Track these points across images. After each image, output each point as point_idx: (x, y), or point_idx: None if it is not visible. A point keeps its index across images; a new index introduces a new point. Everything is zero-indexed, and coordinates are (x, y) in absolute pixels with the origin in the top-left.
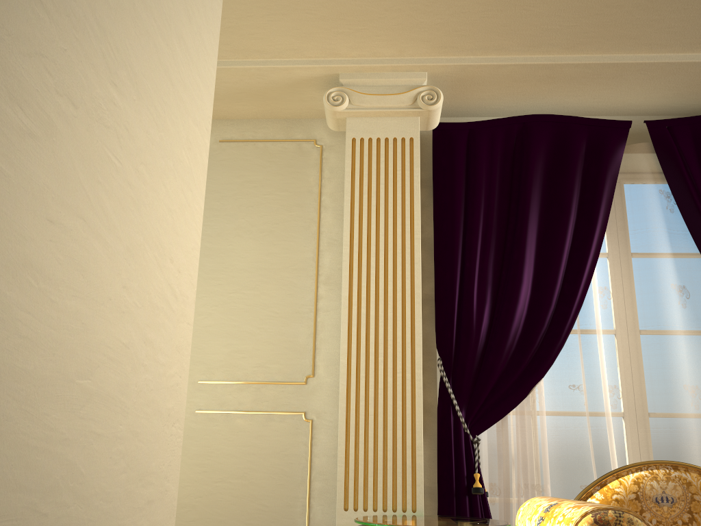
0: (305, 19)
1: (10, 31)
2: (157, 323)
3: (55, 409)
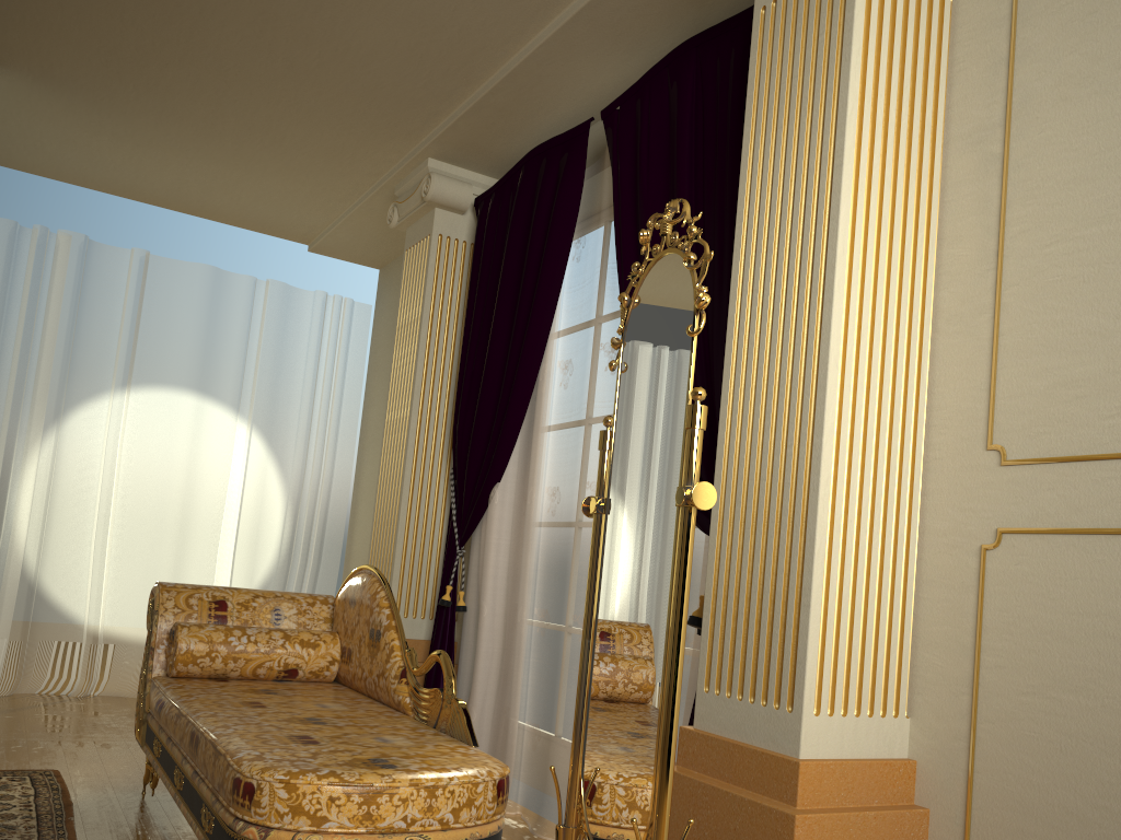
0: (322, 167)
1: None
2: None
3: None
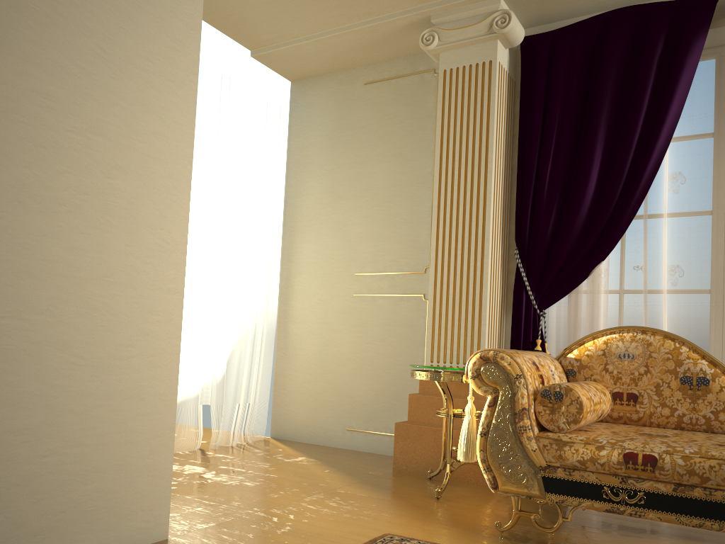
0: None
1: (56, 187)
2: (153, 255)
3: (94, 286)
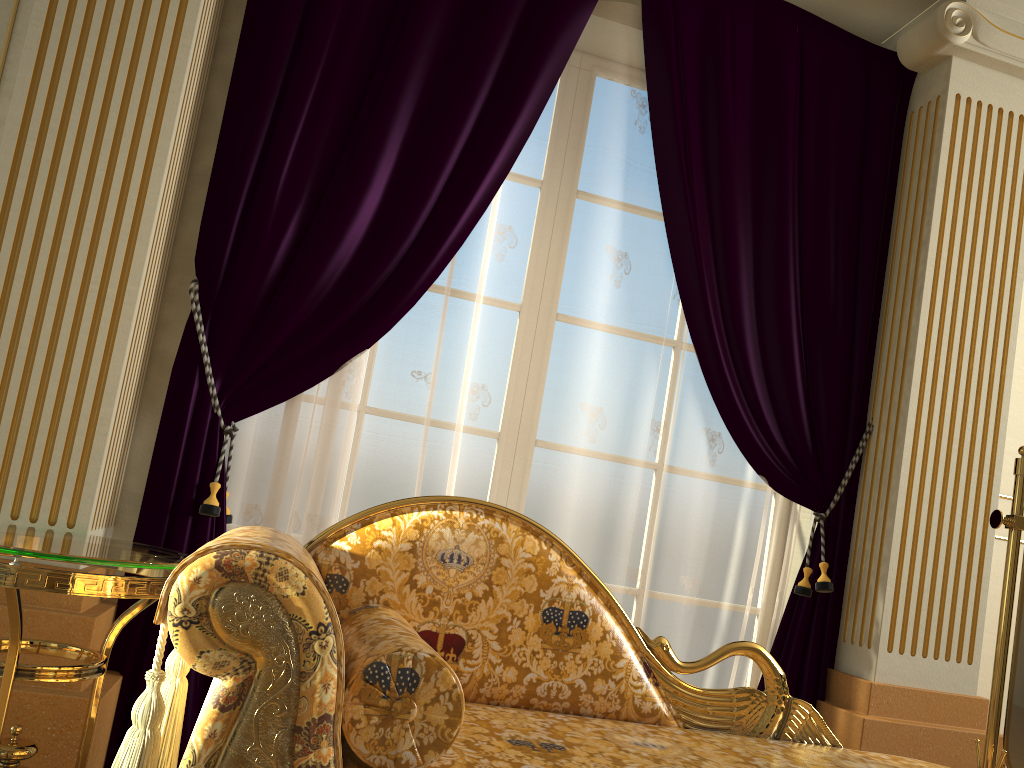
0: None
1: None
2: None
3: None
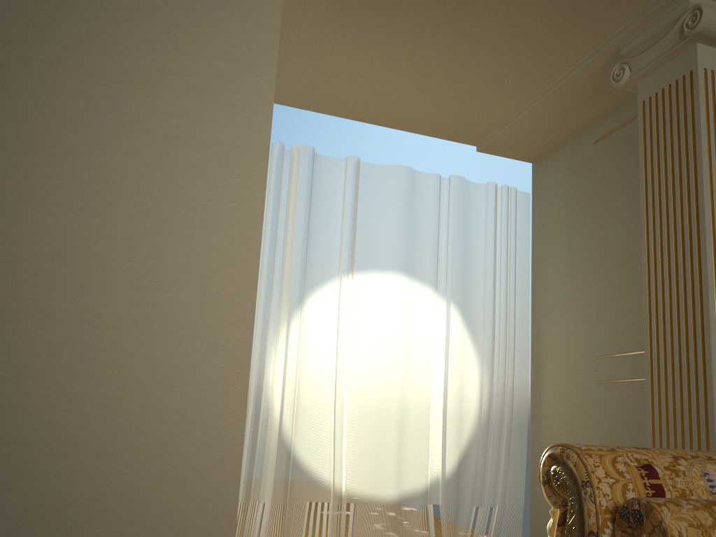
0: (548, 39)
1: (116, 306)
2: (213, 354)
3: (149, 384)
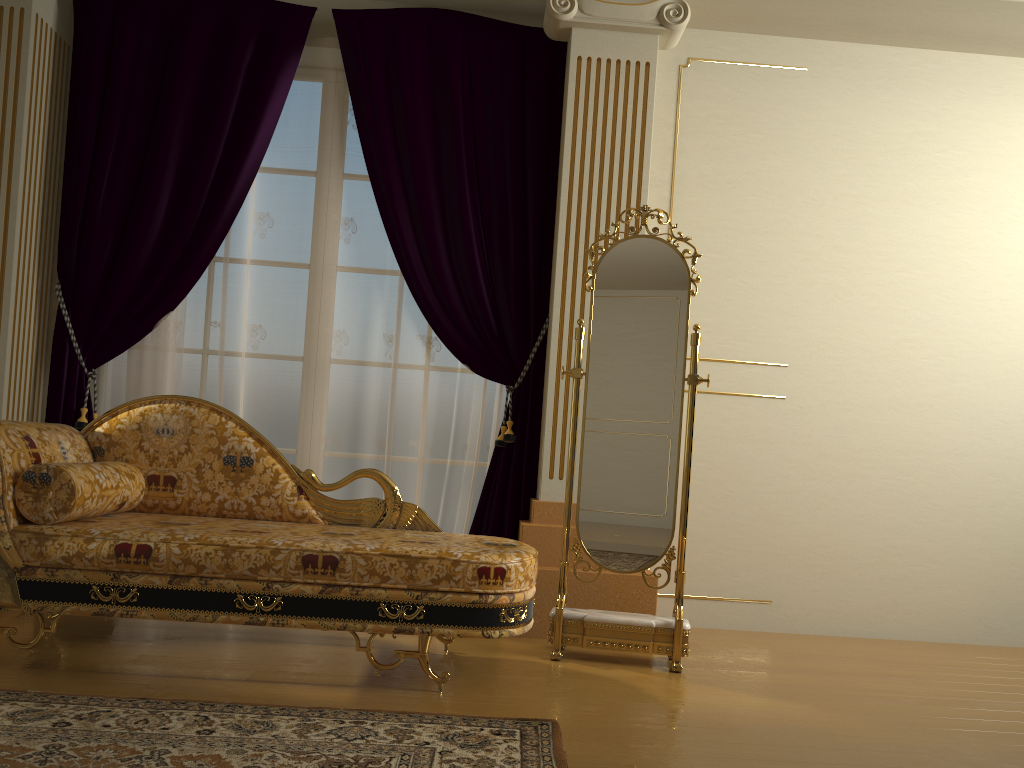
0: None
1: None
2: None
3: None
